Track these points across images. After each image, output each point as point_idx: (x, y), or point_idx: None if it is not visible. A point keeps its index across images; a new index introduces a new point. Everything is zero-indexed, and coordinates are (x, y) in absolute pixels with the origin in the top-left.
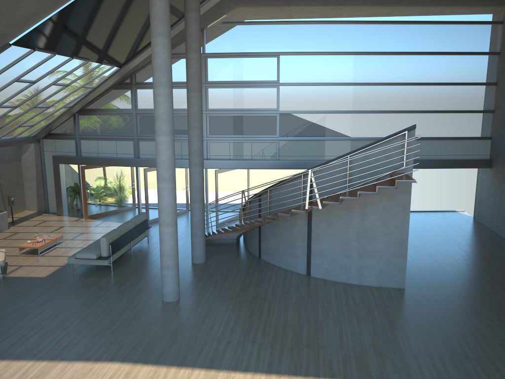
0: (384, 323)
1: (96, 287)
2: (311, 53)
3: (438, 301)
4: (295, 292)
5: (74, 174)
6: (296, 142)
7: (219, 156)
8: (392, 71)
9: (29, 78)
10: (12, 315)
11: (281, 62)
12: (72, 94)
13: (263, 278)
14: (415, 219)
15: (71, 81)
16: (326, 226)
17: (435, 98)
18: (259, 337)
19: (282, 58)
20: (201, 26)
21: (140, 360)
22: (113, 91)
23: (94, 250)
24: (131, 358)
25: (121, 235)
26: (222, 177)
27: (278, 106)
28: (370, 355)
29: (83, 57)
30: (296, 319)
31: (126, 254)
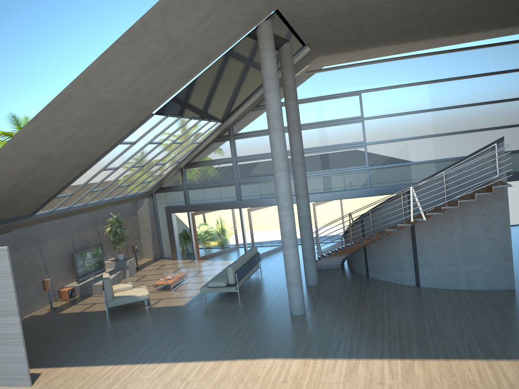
0: (500, 317)
1: (231, 309)
2: (391, 87)
3: None
4: (409, 300)
5: (180, 223)
6: (385, 170)
7: (314, 190)
8: (470, 93)
9: (158, 139)
10: (170, 333)
11: (363, 99)
12: (184, 150)
13: (376, 291)
14: (515, 232)
15: (186, 138)
16: (429, 238)
17: (518, 112)
18: (386, 334)
19: (364, 96)
20: None
21: (289, 356)
22: (214, 144)
23: (222, 279)
24: (281, 355)
25: (241, 265)
26: (319, 210)
27: (365, 139)
28: (492, 340)
29: (198, 118)
30: (415, 319)
31: (246, 283)
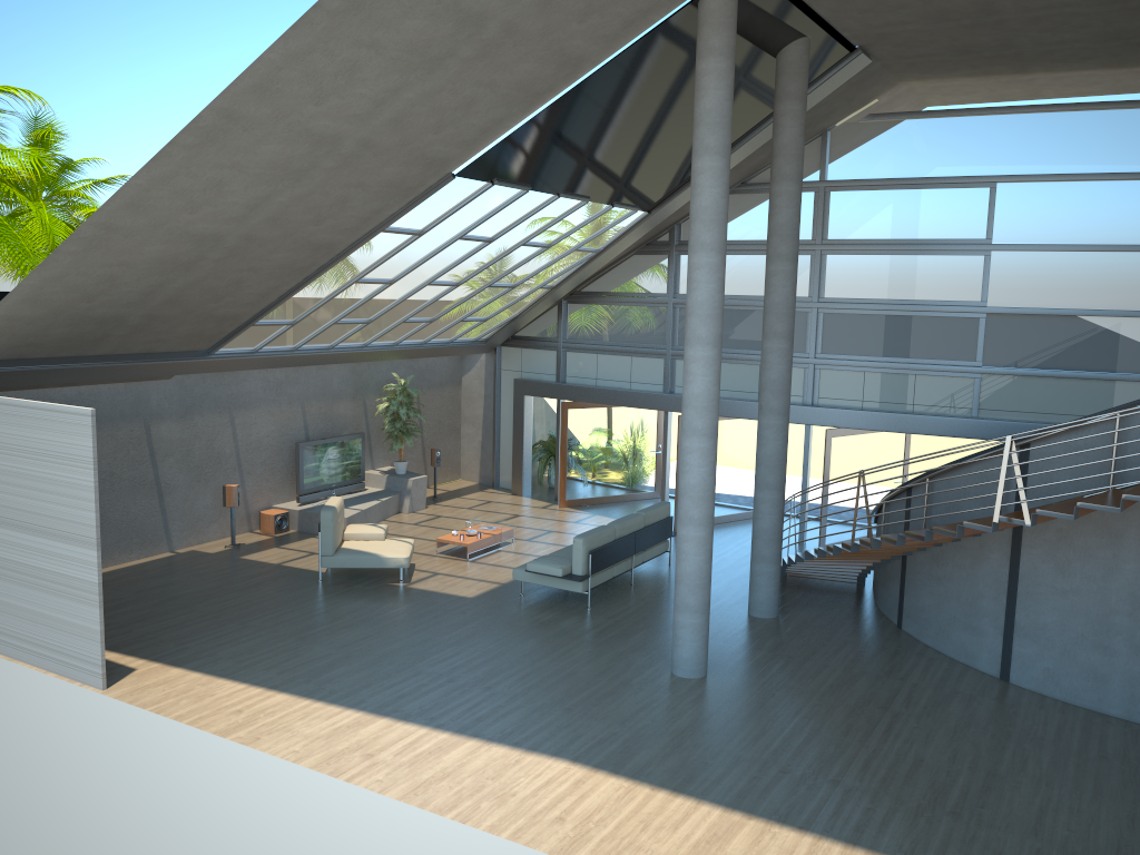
0: None
1: (555, 630)
2: (1077, 176)
3: None
4: (961, 708)
5: (551, 419)
6: (1023, 381)
7: (839, 401)
8: None
9: (482, 232)
10: (408, 650)
11: (1000, 198)
12: (557, 263)
13: (895, 667)
14: None
15: (556, 238)
16: (1053, 571)
17: None
18: (850, 776)
19: (1003, 190)
20: (821, 126)
21: (605, 766)
22: (634, 258)
23: (560, 561)
24: (590, 758)
25: (613, 538)
26: (842, 447)
27: (985, 297)
28: None
29: (578, 195)
30: (944, 759)
31: (623, 580)
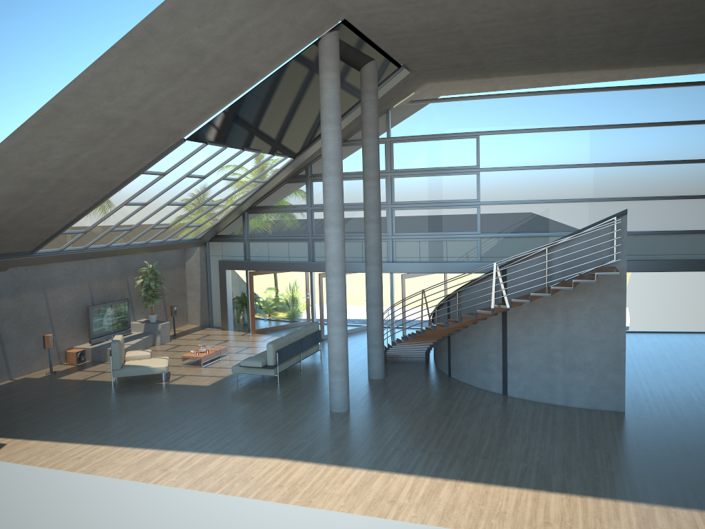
0: (584, 443)
1: (261, 397)
2: (519, 130)
3: (663, 426)
4: (484, 410)
5: (241, 284)
6: (502, 240)
7: (407, 258)
8: (626, 147)
9: (199, 173)
10: (175, 416)
11: (482, 143)
12: (242, 189)
13: (449, 395)
14: (672, 341)
15: (241, 175)
16: (523, 333)
17: (688, 180)
18: (431, 447)
19: (483, 139)
20: (385, 107)
21: (300, 458)
22: (286, 185)
23: (260, 358)
24: (292, 456)
25: (289, 343)
26: (411, 284)
27: (479, 196)
28: (556, 469)
29: (254, 149)
30: (478, 434)
31: (295, 368)
